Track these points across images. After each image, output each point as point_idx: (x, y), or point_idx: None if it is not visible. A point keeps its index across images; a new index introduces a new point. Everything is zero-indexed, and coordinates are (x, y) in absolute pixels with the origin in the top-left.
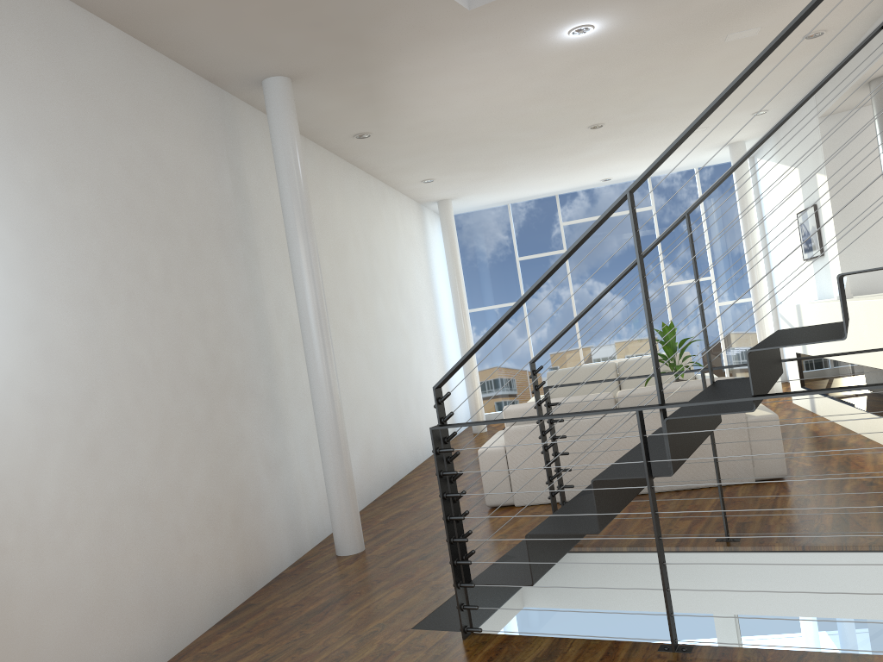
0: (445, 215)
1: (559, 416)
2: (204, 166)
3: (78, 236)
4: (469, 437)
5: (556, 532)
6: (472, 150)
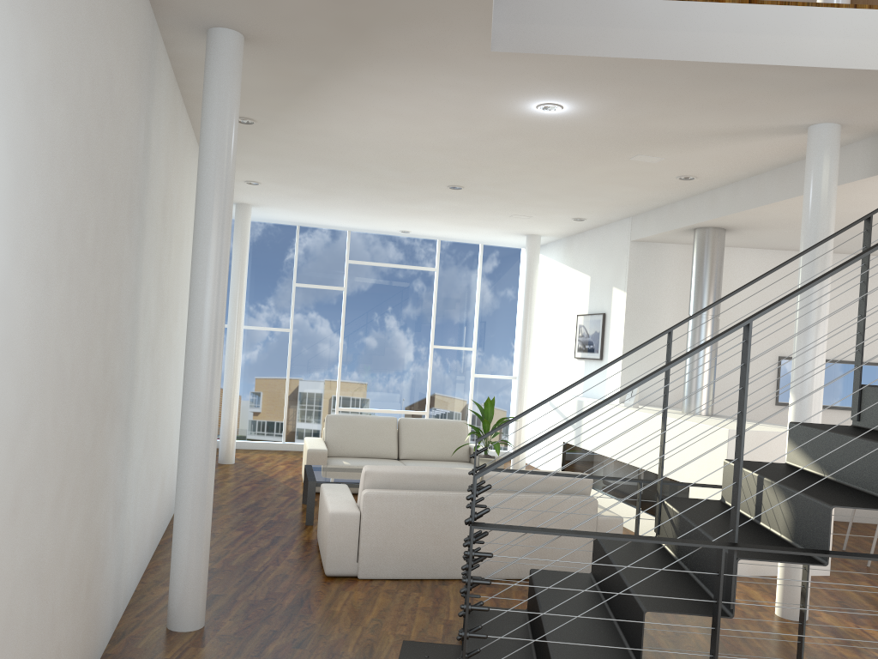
0: (242, 220)
1: (637, 540)
2: (134, 109)
3: (51, 173)
4: (218, 468)
5: None
6: (328, 170)
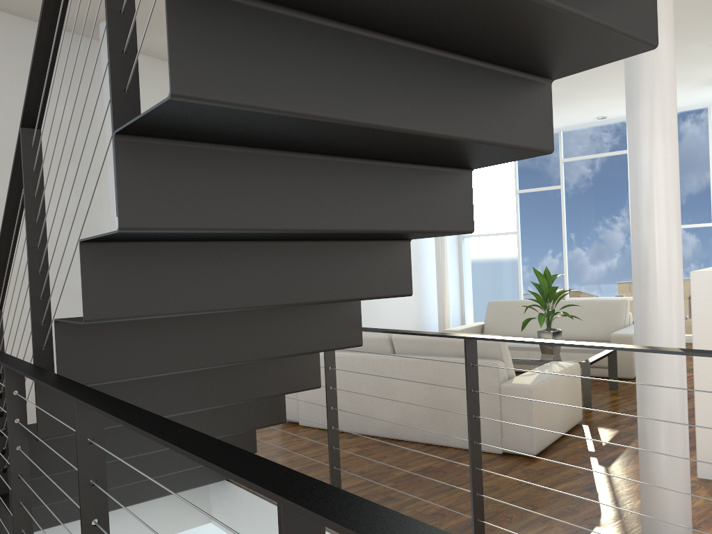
0: None
1: None
2: None
3: None
4: None
5: None
6: None
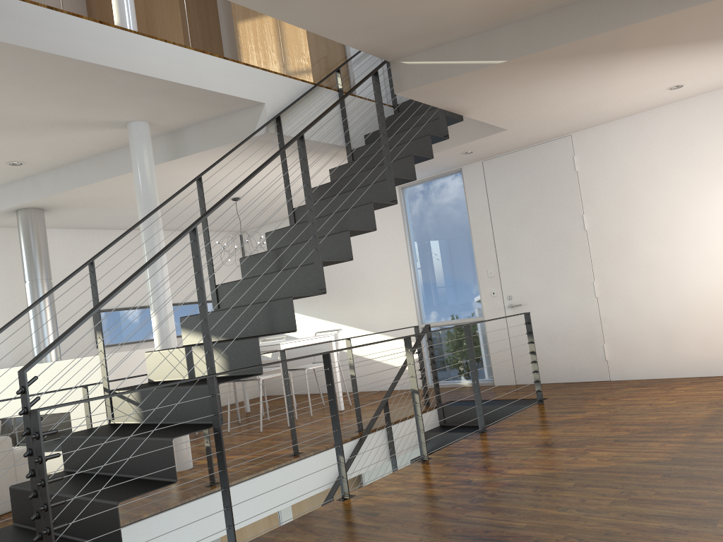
0: None
1: (163, 385)
2: None
3: None
4: None
5: (141, 493)
6: None
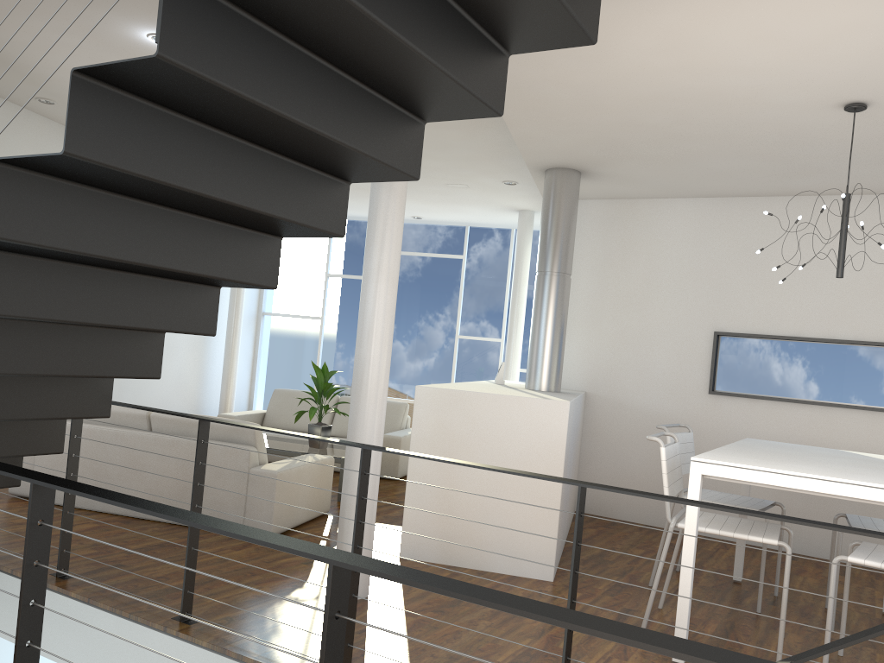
0: None
1: None
2: None
3: None
4: None
5: None
6: None
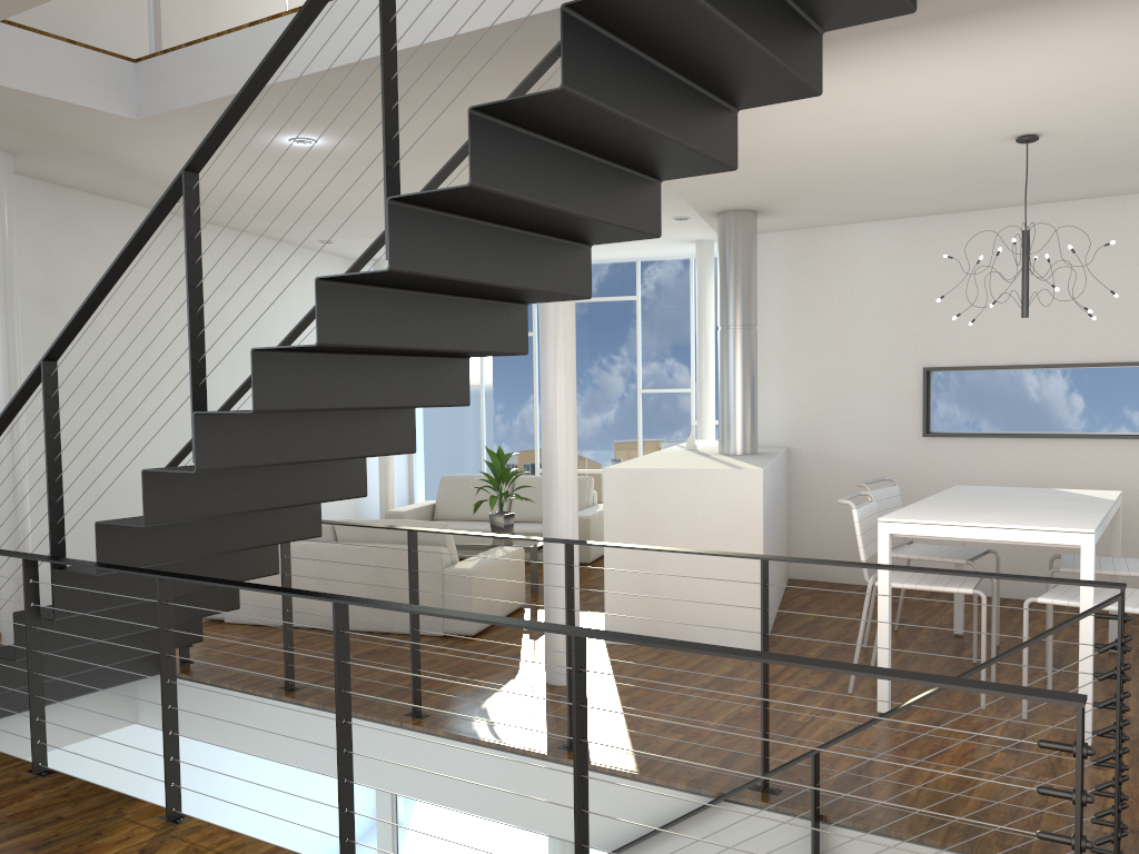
0: None
1: None
2: None
3: None
4: None
5: None
6: (339, 221)
